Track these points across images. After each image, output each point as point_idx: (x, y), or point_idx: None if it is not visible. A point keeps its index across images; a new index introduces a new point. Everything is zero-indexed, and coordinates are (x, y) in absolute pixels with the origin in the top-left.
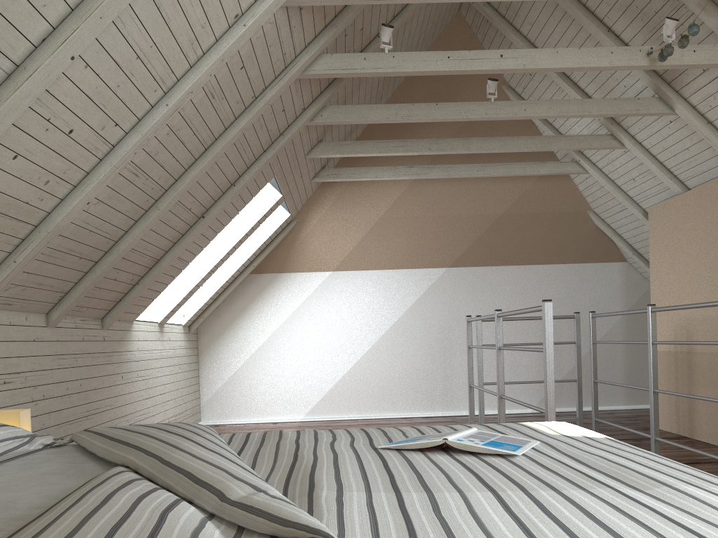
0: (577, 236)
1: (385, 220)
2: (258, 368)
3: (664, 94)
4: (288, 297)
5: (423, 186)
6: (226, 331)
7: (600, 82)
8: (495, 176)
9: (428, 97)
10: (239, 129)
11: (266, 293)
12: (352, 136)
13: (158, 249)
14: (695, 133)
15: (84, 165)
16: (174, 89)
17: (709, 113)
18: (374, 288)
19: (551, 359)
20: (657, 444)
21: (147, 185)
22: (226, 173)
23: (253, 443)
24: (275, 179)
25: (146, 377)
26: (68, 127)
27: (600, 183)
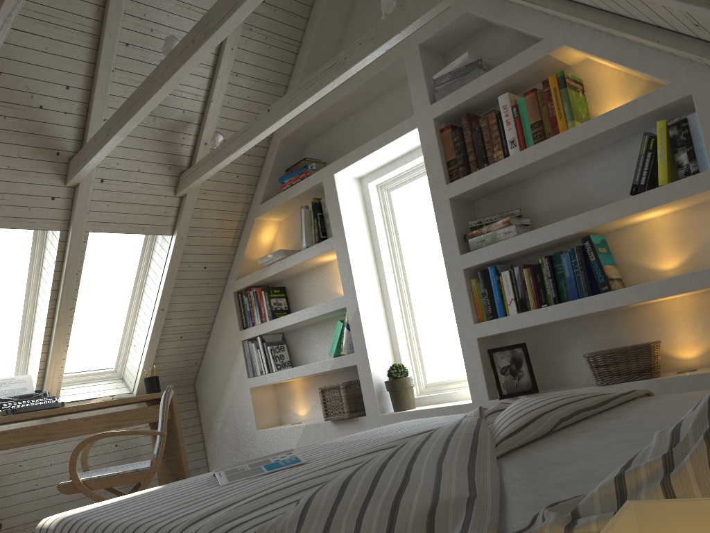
0: None
1: None
2: None
3: None
4: None
5: None
6: None
7: None
8: None
9: None
10: None
11: None
12: None
13: None
14: None
15: None
16: None
17: None
18: None
19: None
20: None
21: None
22: None
23: None
24: None
25: None
26: None
27: None
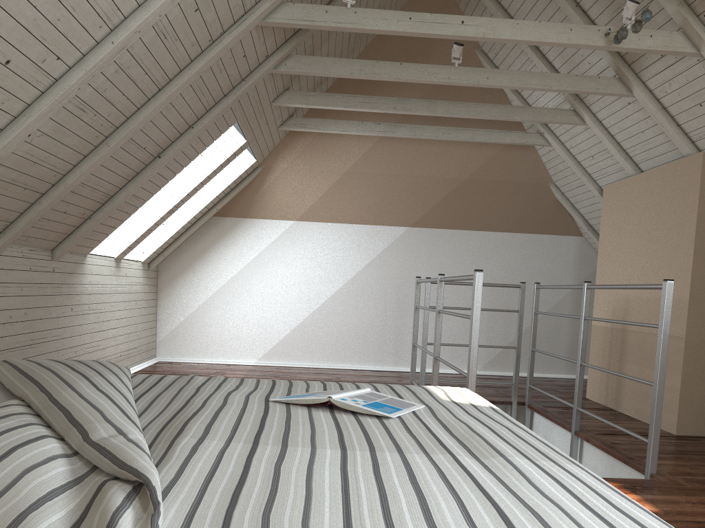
0: (537, 207)
1: (350, 174)
2: (215, 310)
3: (624, 75)
4: (250, 242)
5: (391, 144)
6: (187, 271)
7: (567, 56)
8: (460, 140)
9: (401, 54)
10: (194, 72)
11: (228, 236)
12: (322, 86)
13: (111, 185)
14: (650, 117)
15: (24, 97)
16: (120, 27)
17: (664, 99)
18: (335, 241)
19: (477, 327)
20: (578, 414)
21: (96, 121)
22: (183, 115)
23: (161, 386)
24: (238, 124)
25: (98, 311)
26: (4, 57)
27: (561, 157)
